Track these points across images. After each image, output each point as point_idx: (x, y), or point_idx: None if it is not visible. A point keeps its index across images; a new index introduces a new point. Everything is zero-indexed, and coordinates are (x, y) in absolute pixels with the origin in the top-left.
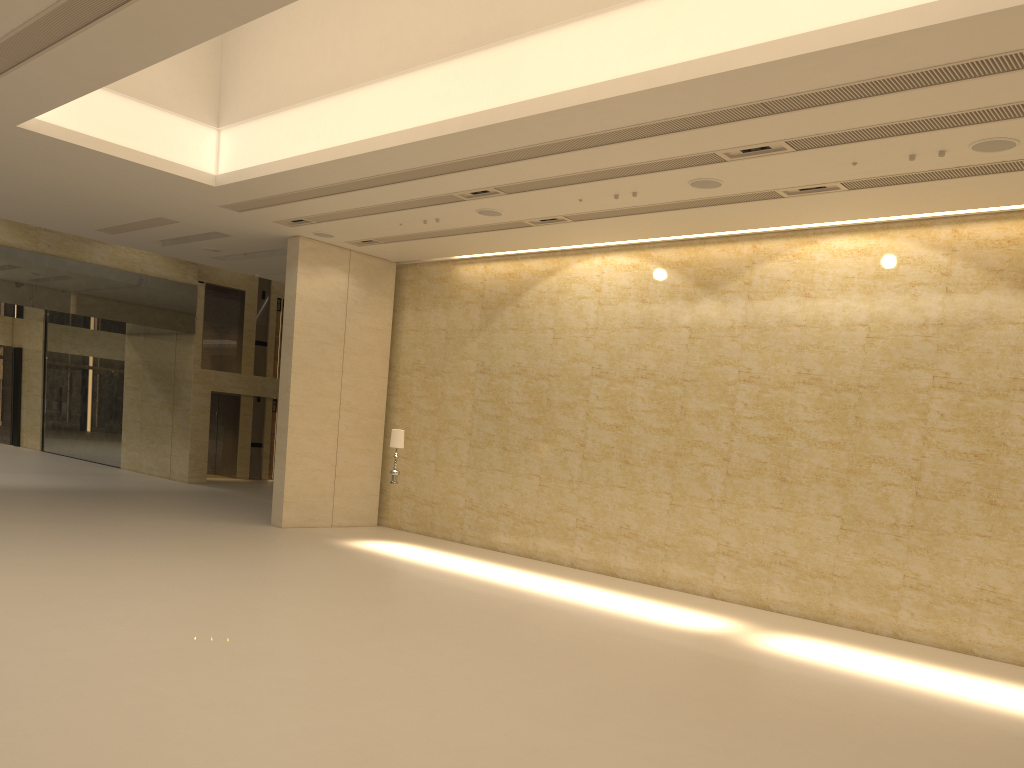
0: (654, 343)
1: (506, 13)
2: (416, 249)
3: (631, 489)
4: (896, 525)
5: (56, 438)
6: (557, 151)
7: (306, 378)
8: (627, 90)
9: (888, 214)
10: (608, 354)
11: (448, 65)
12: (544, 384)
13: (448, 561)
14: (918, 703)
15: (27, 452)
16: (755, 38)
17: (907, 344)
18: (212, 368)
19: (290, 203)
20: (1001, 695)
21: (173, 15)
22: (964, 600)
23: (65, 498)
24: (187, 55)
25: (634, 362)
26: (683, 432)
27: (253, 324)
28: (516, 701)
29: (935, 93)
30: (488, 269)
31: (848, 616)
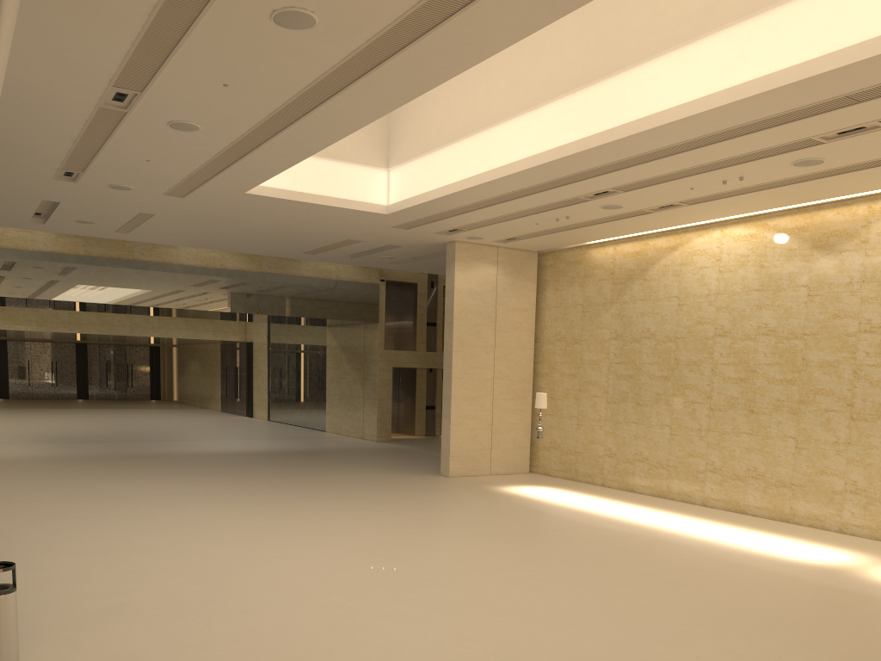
0: (773, 303)
1: (610, 53)
2: (553, 240)
3: (757, 435)
4: None
5: (278, 410)
6: (663, 155)
7: (464, 354)
8: (716, 104)
9: None
10: (730, 315)
11: (564, 100)
12: (671, 345)
13: (588, 502)
14: None
15: (258, 422)
16: (830, 46)
17: None
18: (393, 347)
19: (445, 219)
20: None
21: (348, 110)
22: None
23: (285, 458)
24: None
25: (755, 321)
26: (805, 381)
27: (424, 309)
28: (630, 621)
29: None
30: (617, 250)
31: None
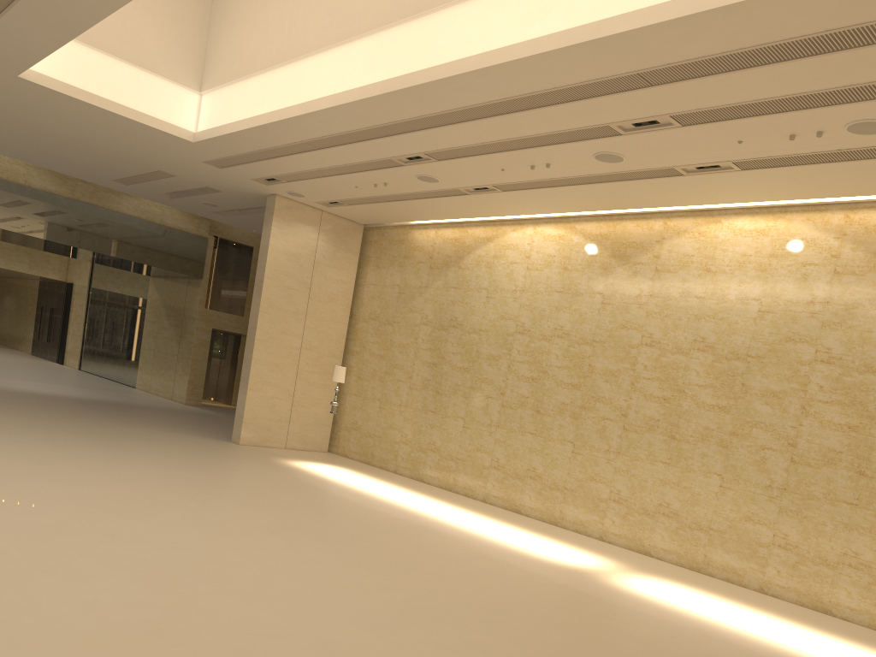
0: (571, 306)
1: None
2: (376, 212)
3: (540, 436)
4: (770, 487)
5: (90, 360)
6: (469, 118)
7: (272, 317)
8: (514, 56)
9: (785, 197)
10: (531, 314)
11: (376, 37)
12: (475, 337)
13: (371, 485)
14: (746, 649)
15: (65, 369)
16: (625, 8)
17: (794, 319)
18: (221, 310)
19: (259, 161)
20: (838, 653)
21: None
22: (827, 563)
23: (67, 404)
24: (177, 28)
25: (552, 322)
26: (589, 388)
27: None
28: (342, 601)
29: (798, 68)
30: (438, 234)
31: (720, 568)
